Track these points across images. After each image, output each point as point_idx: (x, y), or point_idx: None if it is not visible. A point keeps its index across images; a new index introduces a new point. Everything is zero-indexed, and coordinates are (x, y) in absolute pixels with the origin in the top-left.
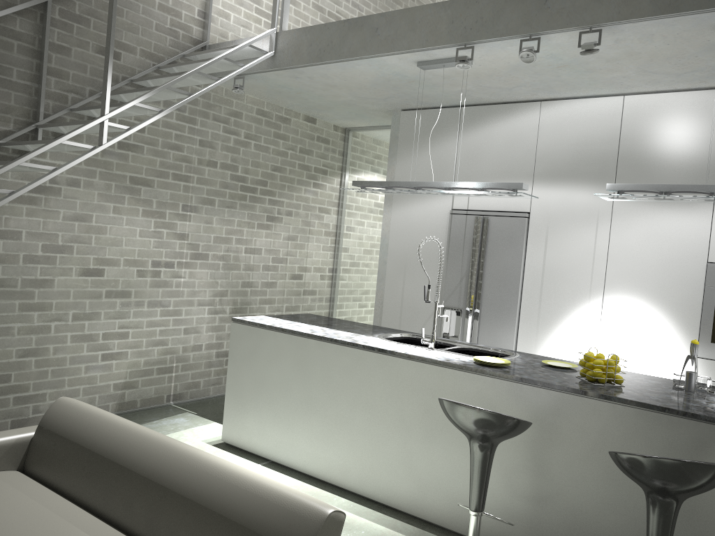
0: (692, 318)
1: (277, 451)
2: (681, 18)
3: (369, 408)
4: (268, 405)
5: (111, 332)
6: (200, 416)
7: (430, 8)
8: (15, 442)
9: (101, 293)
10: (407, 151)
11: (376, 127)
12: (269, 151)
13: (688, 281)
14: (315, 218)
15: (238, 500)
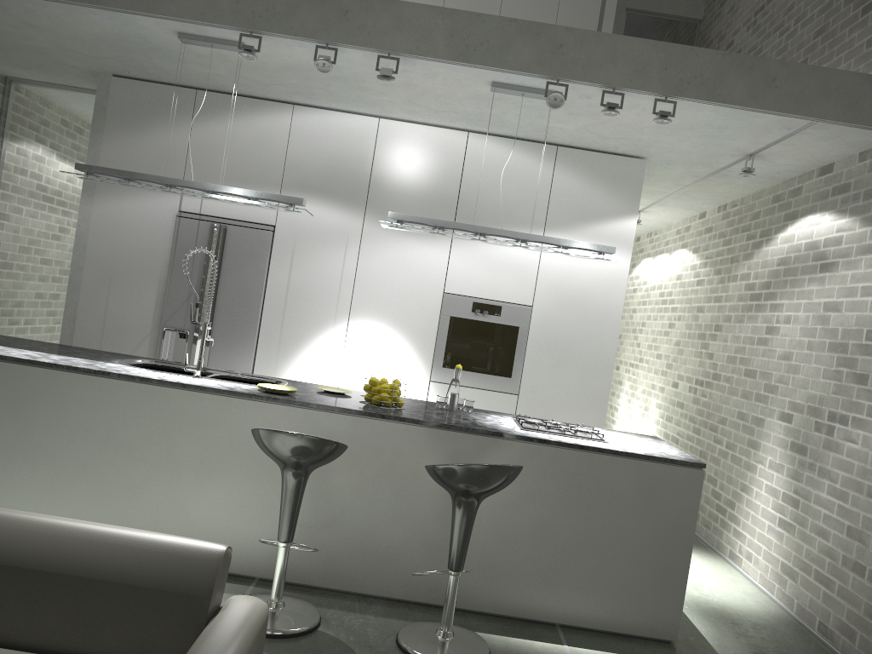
0: (428, 344)
1: None
2: (468, 68)
3: (124, 449)
4: None
5: None
6: None
7: None
8: None
9: None
10: (119, 129)
11: (58, 85)
12: None
13: (426, 309)
14: None
15: (99, 556)
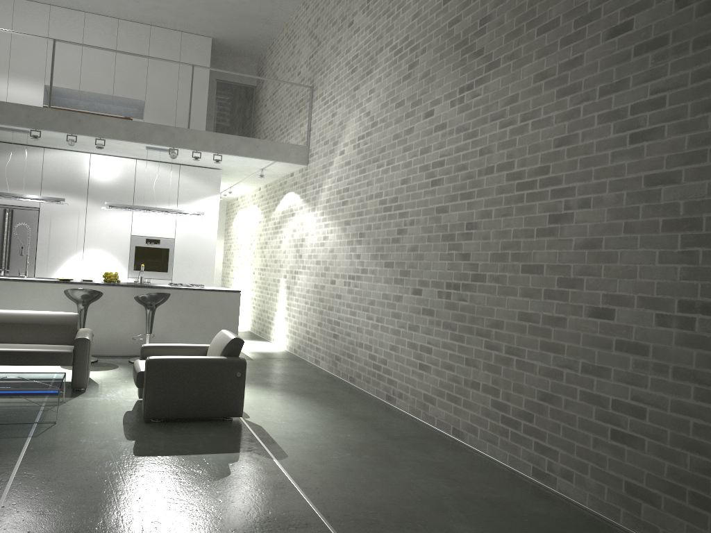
0: (125, 260)
1: None
2: (135, 143)
3: None
4: None
5: None
6: None
7: (13, 105)
8: None
9: None
10: None
11: None
12: None
13: (123, 243)
14: None
15: (40, 318)
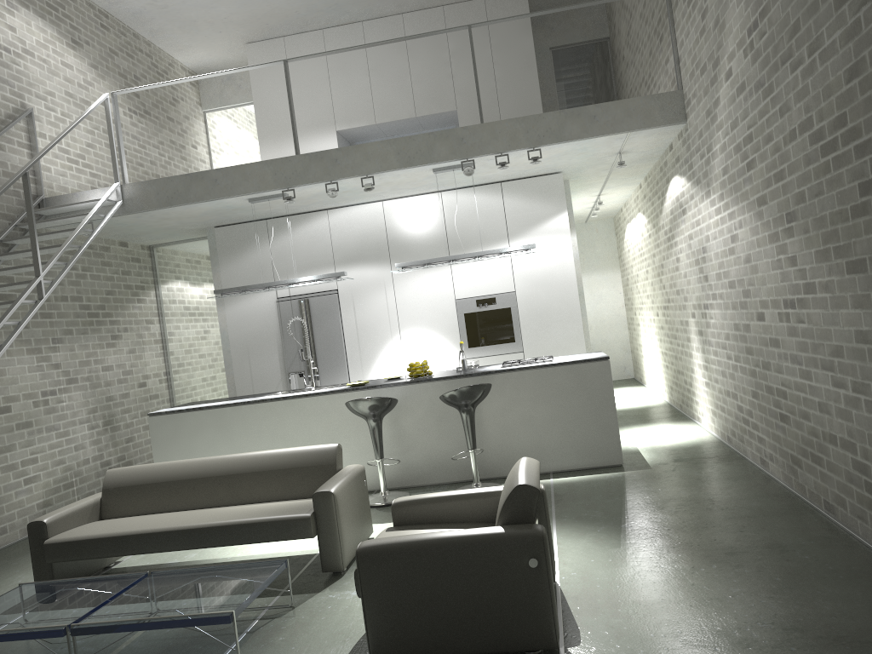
0: (455, 336)
1: None
2: (414, 168)
3: (285, 438)
4: None
5: (26, 459)
6: None
7: (256, 165)
8: (94, 502)
9: (13, 426)
10: (228, 259)
11: (181, 241)
12: (101, 278)
13: (447, 314)
14: (144, 330)
15: (286, 459)
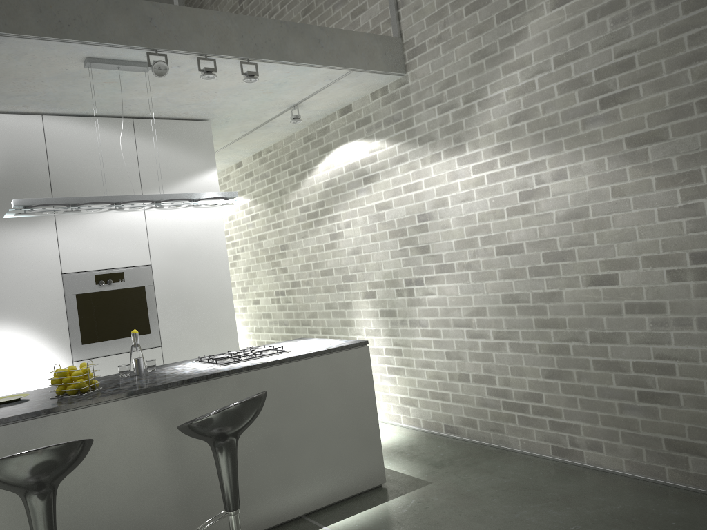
0: (61, 327)
1: None
2: (64, 44)
3: None
4: None
5: None
6: None
7: None
8: None
9: None
10: None
11: None
12: None
13: (49, 294)
14: None
15: None
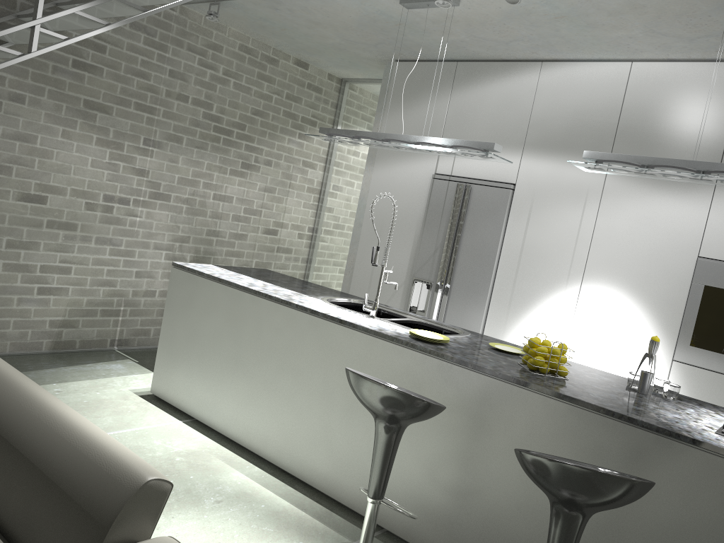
0: (673, 317)
1: (201, 410)
2: None
3: (294, 374)
4: (198, 360)
5: (51, 265)
6: (140, 365)
7: None
8: None
9: (42, 222)
10: (396, 106)
11: (373, 80)
12: (250, 92)
13: (674, 275)
14: (297, 172)
15: (59, 454)
